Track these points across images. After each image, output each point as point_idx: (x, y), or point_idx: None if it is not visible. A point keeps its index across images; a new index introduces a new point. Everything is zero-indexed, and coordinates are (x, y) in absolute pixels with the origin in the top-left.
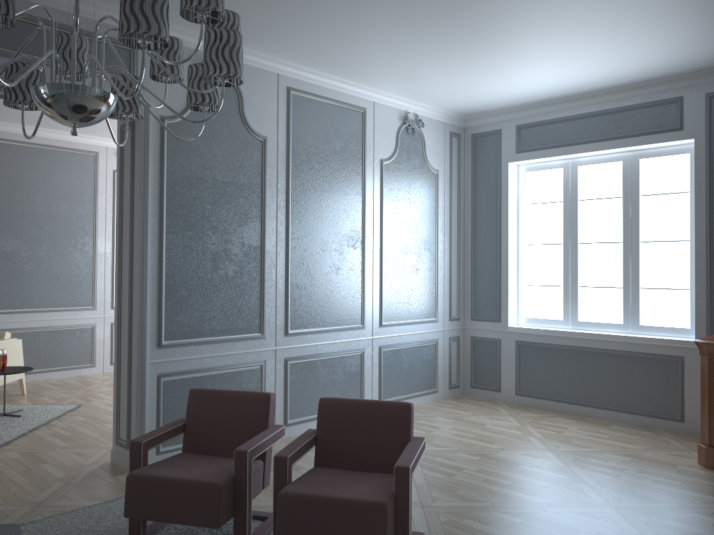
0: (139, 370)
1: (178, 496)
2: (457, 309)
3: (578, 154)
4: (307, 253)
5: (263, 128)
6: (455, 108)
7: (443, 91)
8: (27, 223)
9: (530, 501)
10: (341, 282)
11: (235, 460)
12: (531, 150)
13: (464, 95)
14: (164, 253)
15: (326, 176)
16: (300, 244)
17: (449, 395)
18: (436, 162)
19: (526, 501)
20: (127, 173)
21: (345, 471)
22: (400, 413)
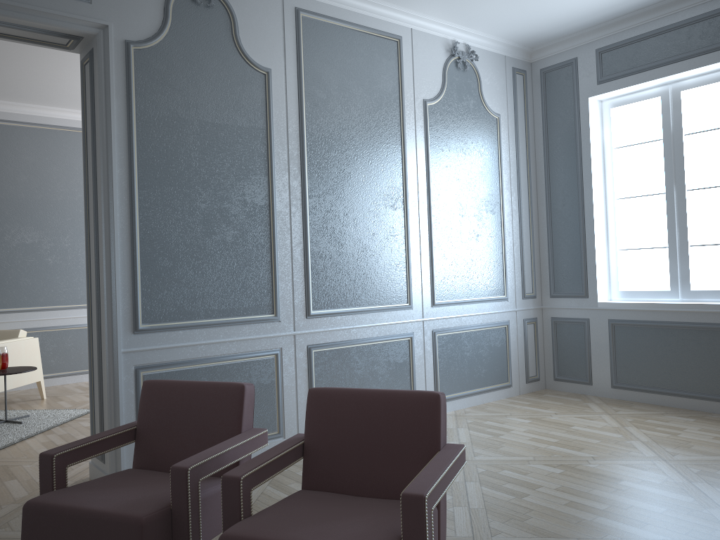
0: (109, 361)
1: (86, 536)
2: (531, 285)
3: (680, 75)
4: (331, 214)
5: (266, 58)
6: (517, 34)
7: (498, 7)
8: (48, 212)
9: (638, 538)
10: (378, 251)
11: (171, 482)
12: (617, 78)
13: (525, 12)
14: (137, 214)
15: (353, 119)
16: (322, 204)
17: (527, 390)
18: (496, 104)
19: (631, 538)
20: (89, 116)
21: (342, 498)
22: (424, 408)
